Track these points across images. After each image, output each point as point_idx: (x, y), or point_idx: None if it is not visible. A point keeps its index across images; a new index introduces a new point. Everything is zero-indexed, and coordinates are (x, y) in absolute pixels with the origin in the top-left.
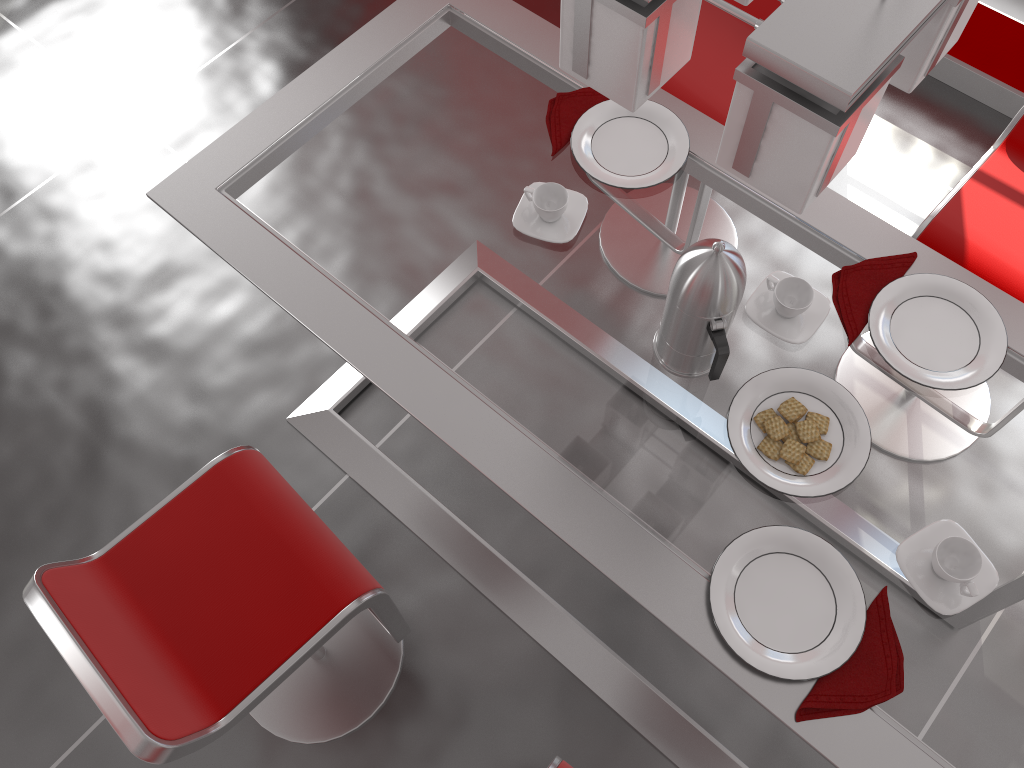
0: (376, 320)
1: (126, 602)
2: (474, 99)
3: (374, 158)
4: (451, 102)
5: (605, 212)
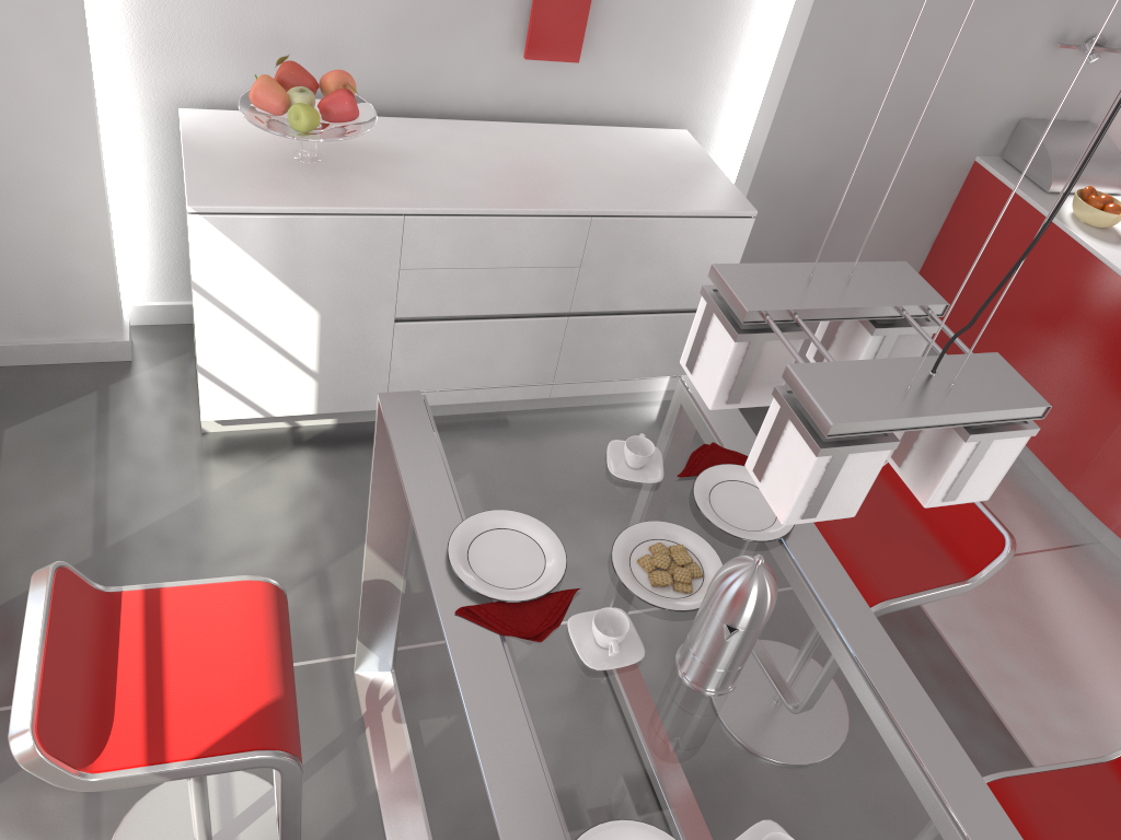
0: None
1: None
2: None
3: None
4: None
5: (707, 835)
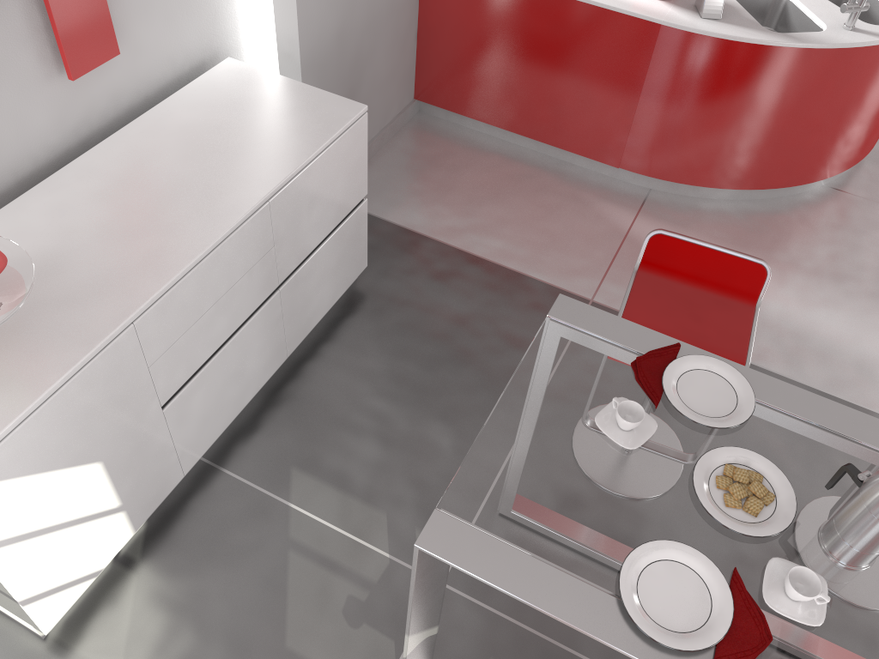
0: None
1: None
2: None
3: None
4: None
5: None
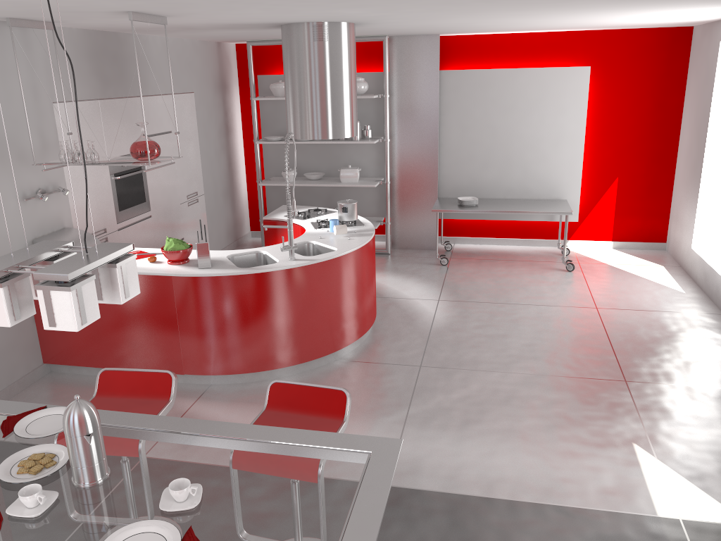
0: (252, 437)
1: (321, 414)
2: (259, 540)
3: (300, 489)
4: (274, 533)
5: (148, 512)
